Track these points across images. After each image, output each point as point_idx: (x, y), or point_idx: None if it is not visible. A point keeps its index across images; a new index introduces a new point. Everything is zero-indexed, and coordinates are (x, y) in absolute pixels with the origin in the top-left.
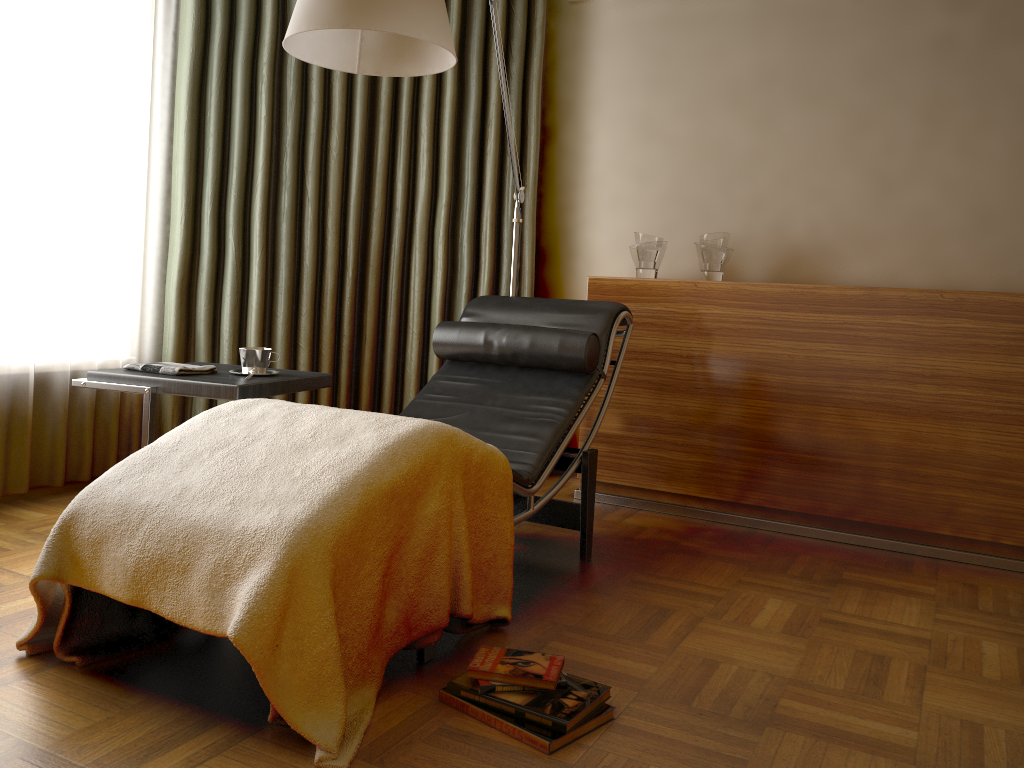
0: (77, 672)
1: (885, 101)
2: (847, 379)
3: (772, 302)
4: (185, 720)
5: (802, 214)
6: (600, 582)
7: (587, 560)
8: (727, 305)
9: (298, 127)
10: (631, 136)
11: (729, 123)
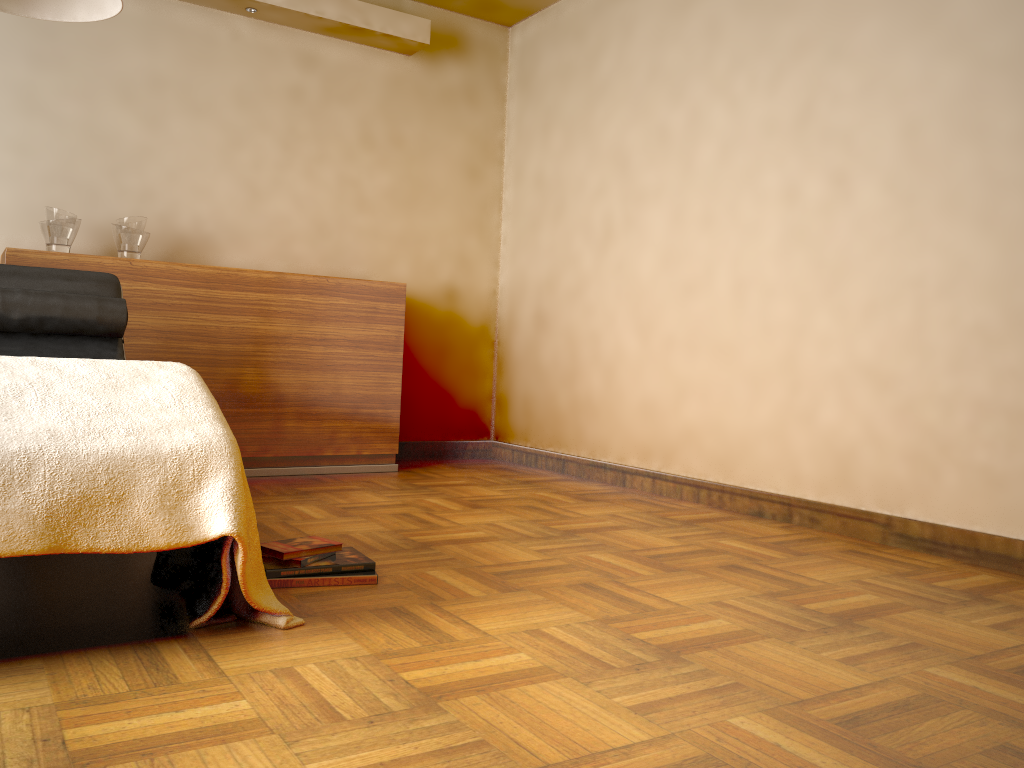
0: None
1: (255, 126)
2: (263, 344)
3: (203, 281)
4: (121, 652)
5: (188, 208)
6: None
7: None
8: (162, 283)
9: None
10: (10, 106)
11: (120, 116)
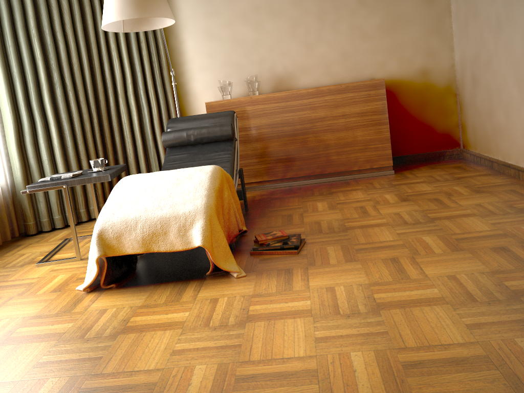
0: (116, 289)
1: (303, 14)
2: (314, 123)
3: (282, 99)
4: (177, 284)
5: (280, 62)
6: (259, 214)
7: (247, 210)
8: (265, 104)
9: (56, 56)
10: (202, 39)
11: (244, 29)
